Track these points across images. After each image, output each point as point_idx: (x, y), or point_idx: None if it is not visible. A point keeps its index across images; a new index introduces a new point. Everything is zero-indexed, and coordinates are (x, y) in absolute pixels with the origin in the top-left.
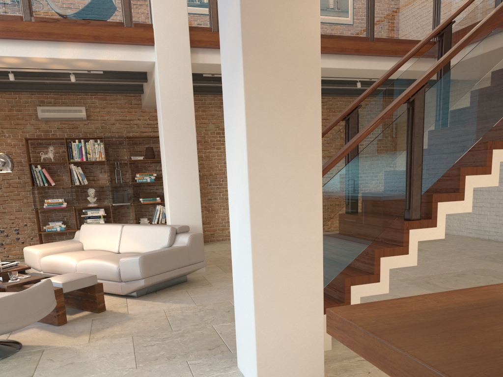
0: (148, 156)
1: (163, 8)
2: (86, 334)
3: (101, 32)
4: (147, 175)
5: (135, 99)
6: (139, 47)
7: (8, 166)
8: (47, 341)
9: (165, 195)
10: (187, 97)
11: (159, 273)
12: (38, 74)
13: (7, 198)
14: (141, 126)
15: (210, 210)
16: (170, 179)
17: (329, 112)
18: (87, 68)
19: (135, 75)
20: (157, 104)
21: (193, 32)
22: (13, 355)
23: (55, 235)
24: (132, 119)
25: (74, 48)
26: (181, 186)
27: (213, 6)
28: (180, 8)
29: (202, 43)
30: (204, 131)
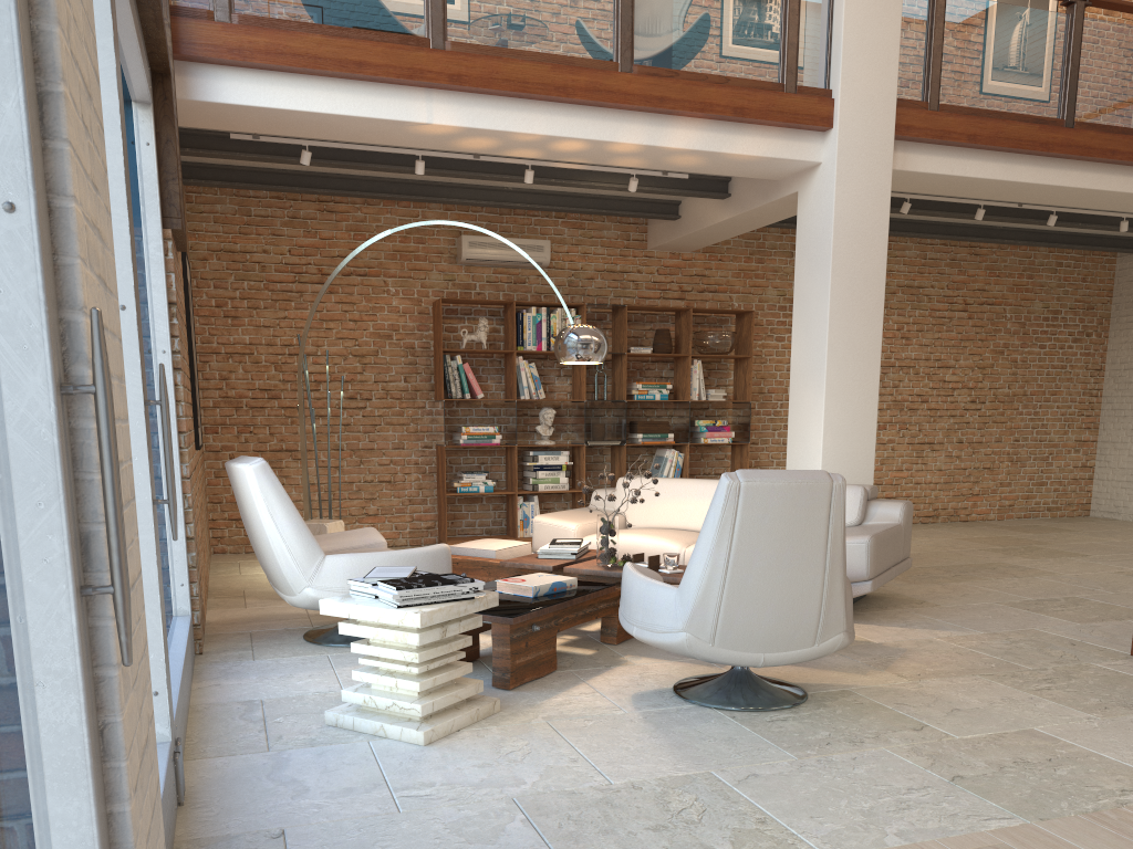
0: (661, 347)
1: (859, 60)
2: (873, 670)
3: (747, 101)
4: (655, 386)
5: (636, 230)
6: (799, 133)
7: (606, 352)
8: (824, 679)
9: (802, 426)
10: (877, 236)
11: (881, 572)
12: (538, 172)
13: (379, 420)
14: (641, 286)
15: (753, 466)
16: (830, 394)
17: (990, 276)
18: (674, 168)
19: (707, 184)
20: (804, 246)
21: (900, 109)
22: (809, 696)
23: (460, 501)
24: (627, 269)
25: (691, 130)
26: (846, 410)
27: (936, 61)
28: (886, 62)
29: (911, 132)
30: (756, 302)
